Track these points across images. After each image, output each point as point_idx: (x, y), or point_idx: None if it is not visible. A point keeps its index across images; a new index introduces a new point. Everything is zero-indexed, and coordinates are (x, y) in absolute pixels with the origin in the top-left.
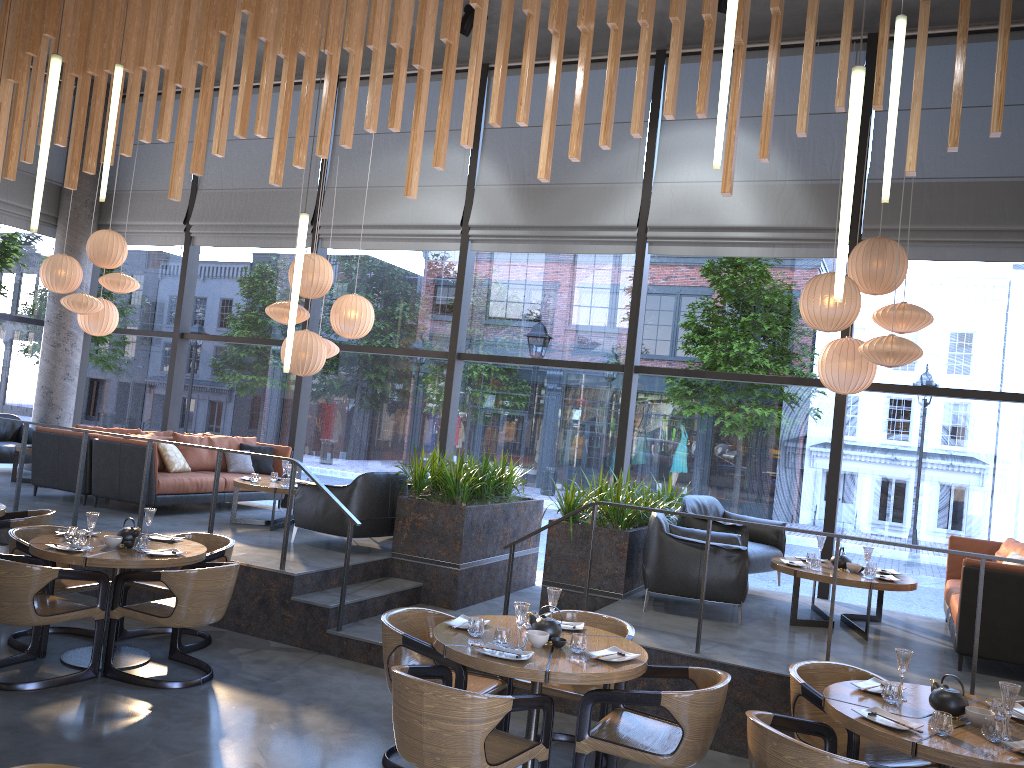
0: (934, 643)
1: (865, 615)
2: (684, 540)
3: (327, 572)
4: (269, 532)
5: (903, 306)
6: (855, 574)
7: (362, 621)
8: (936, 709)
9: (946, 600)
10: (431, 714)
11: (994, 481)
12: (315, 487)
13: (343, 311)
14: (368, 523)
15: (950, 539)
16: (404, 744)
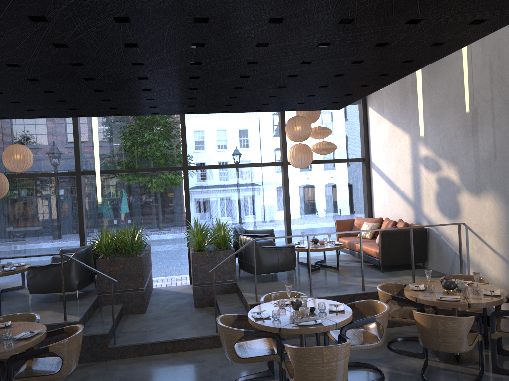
0: (355, 264)
1: (321, 260)
2: (269, 247)
3: (85, 314)
4: (1, 302)
5: (322, 128)
6: (324, 244)
7: (115, 335)
8: (448, 289)
9: (349, 246)
10: (328, 361)
11: (263, 191)
12: (43, 267)
13: (15, 155)
14: (84, 280)
15: (336, 221)
16: (309, 380)
